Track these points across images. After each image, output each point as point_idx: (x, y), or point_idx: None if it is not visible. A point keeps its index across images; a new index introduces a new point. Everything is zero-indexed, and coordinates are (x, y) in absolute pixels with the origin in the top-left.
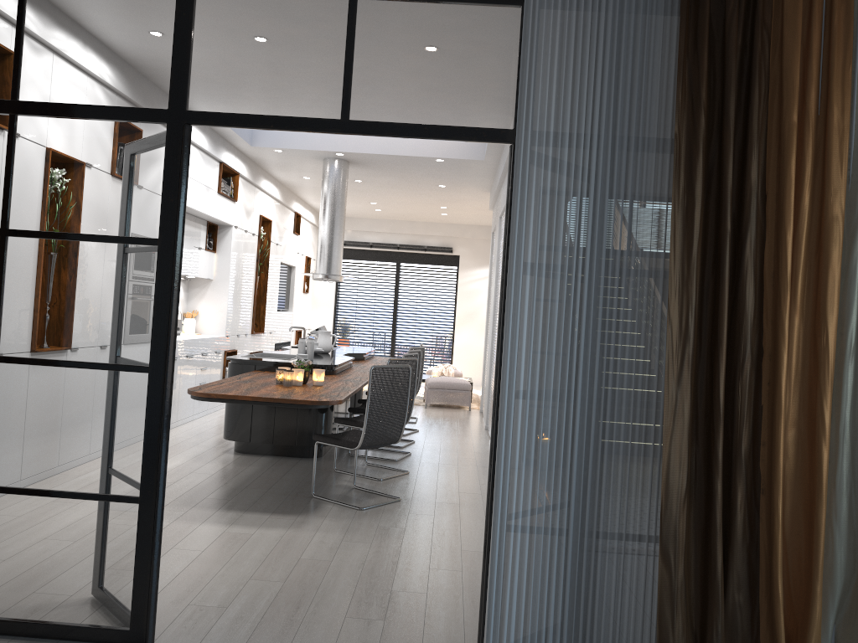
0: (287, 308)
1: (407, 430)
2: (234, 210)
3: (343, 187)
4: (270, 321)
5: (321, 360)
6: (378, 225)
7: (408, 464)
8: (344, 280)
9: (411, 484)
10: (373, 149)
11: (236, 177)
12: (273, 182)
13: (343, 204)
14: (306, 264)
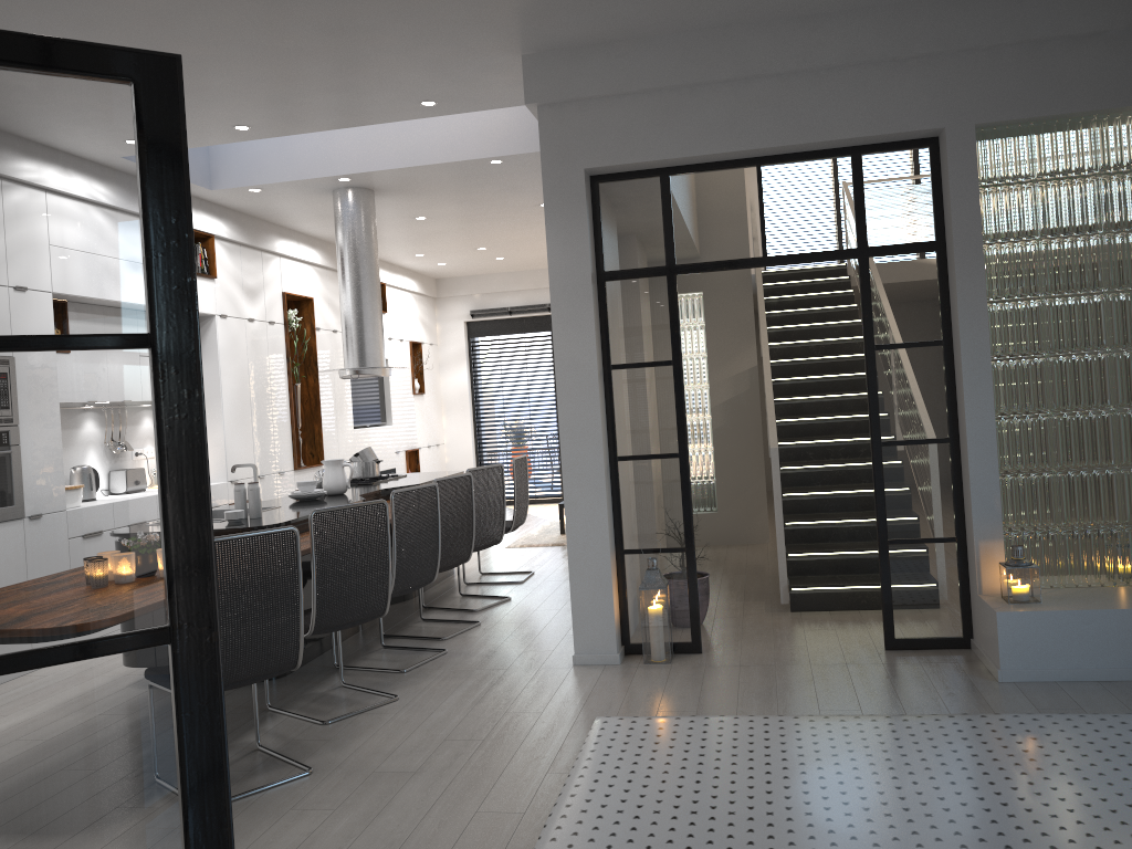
0: (384, 421)
1: (493, 600)
2: (213, 291)
3: (365, 230)
4: (338, 445)
5: (278, 515)
6: (516, 281)
7: (419, 677)
8: (481, 366)
9: (376, 727)
10: (388, 162)
11: (210, 240)
12: (304, 240)
13: (369, 257)
14: (411, 353)
